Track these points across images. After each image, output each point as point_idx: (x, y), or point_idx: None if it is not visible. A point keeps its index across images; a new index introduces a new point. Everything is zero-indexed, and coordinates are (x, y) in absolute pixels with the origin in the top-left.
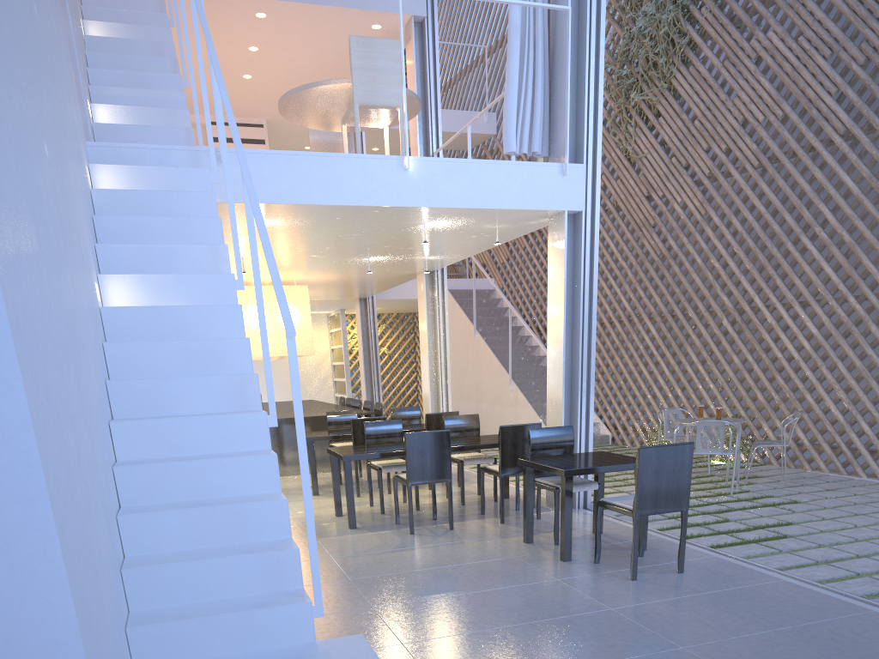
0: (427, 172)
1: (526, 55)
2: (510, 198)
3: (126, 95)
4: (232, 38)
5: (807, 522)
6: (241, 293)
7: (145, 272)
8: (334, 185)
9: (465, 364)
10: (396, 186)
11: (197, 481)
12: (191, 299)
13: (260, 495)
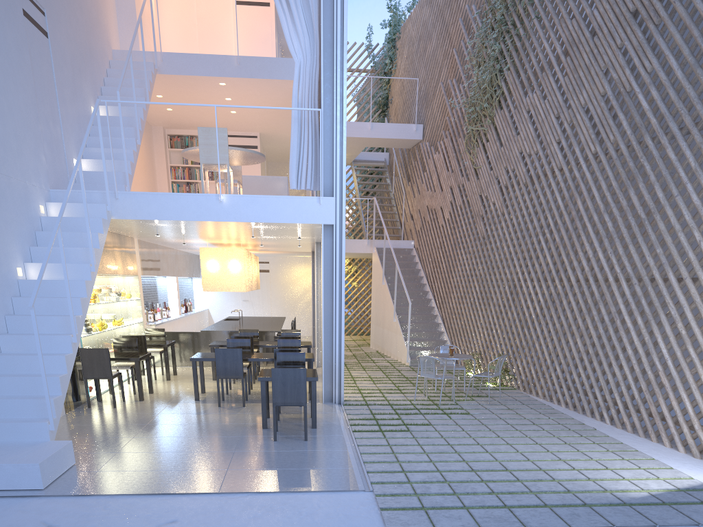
0: (234, 202)
1: (303, 133)
2: (285, 217)
3: (101, 152)
4: (212, 94)
5: (439, 425)
6: (201, 251)
7: (53, 260)
8: (179, 210)
9: (379, 300)
10: (215, 210)
11: (28, 365)
12: (68, 275)
13: (54, 374)
